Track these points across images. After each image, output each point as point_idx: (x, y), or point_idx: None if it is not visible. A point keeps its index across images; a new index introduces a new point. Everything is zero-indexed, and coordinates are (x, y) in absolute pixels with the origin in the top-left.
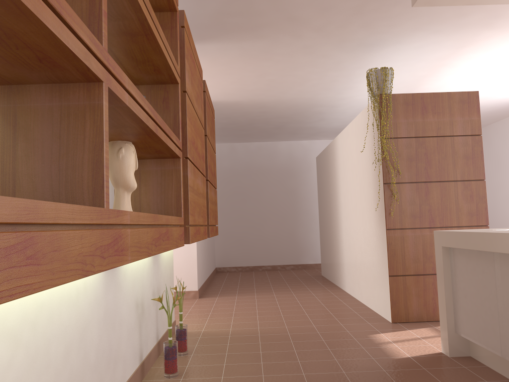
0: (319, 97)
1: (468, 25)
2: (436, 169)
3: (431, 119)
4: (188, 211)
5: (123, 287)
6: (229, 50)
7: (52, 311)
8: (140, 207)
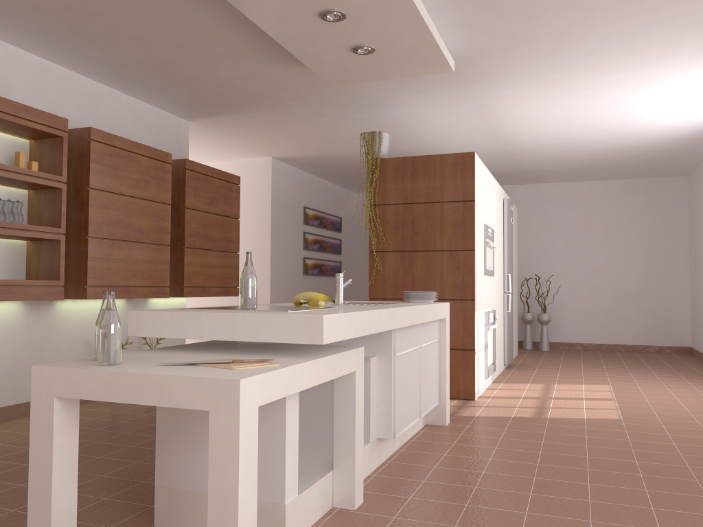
0: (400, 148)
1: (446, 83)
2: (423, 237)
3: (421, 184)
4: (86, 275)
5: (60, 328)
6: (244, 119)
7: None
8: (39, 272)
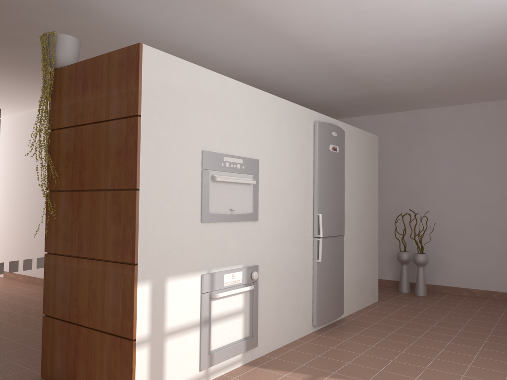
0: None
1: None
2: (90, 172)
3: (90, 97)
4: None
5: None
6: None
7: None
8: None
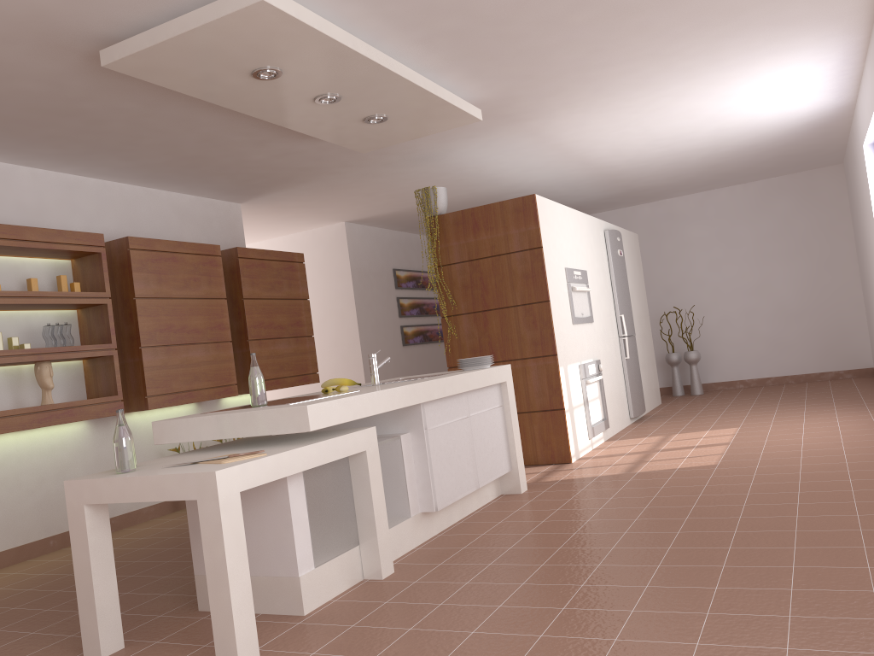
0: (480, 190)
1: (491, 126)
2: (494, 294)
3: (484, 236)
4: (145, 386)
5: None
6: (296, 192)
7: (21, 458)
8: (98, 390)
